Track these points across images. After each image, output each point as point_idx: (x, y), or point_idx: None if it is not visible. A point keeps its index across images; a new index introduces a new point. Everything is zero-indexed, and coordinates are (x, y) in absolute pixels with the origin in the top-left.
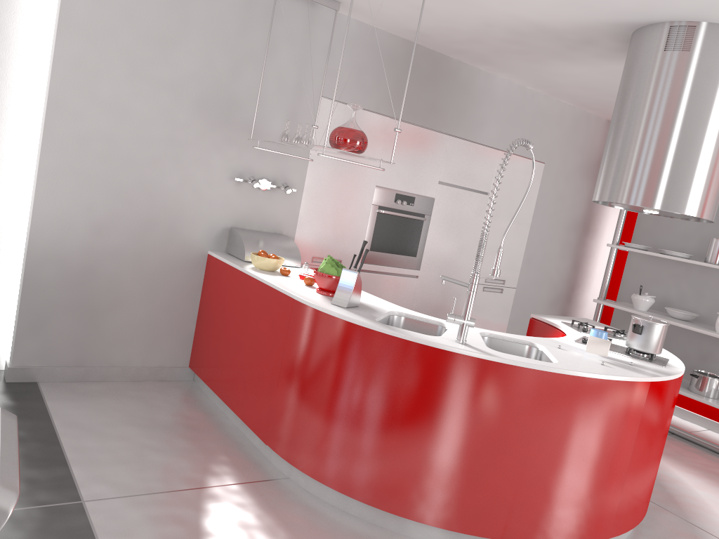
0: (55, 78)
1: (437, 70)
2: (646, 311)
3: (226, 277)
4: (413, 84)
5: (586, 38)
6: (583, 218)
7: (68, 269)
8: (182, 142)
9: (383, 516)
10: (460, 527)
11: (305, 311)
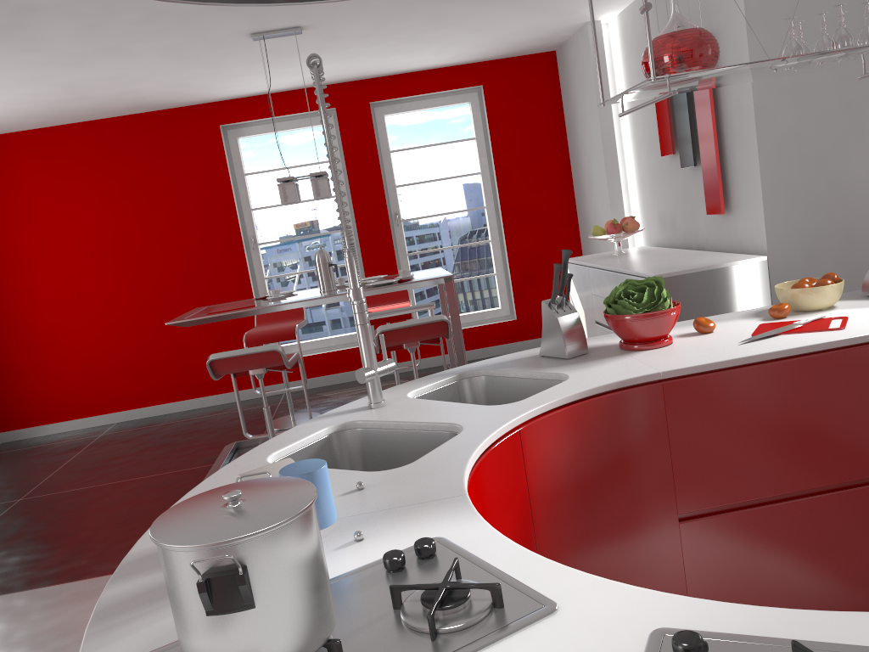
0: (754, 85)
1: None
2: None
3: None
4: None
5: None
6: None
7: None
8: (858, 101)
9: None
10: None
11: None
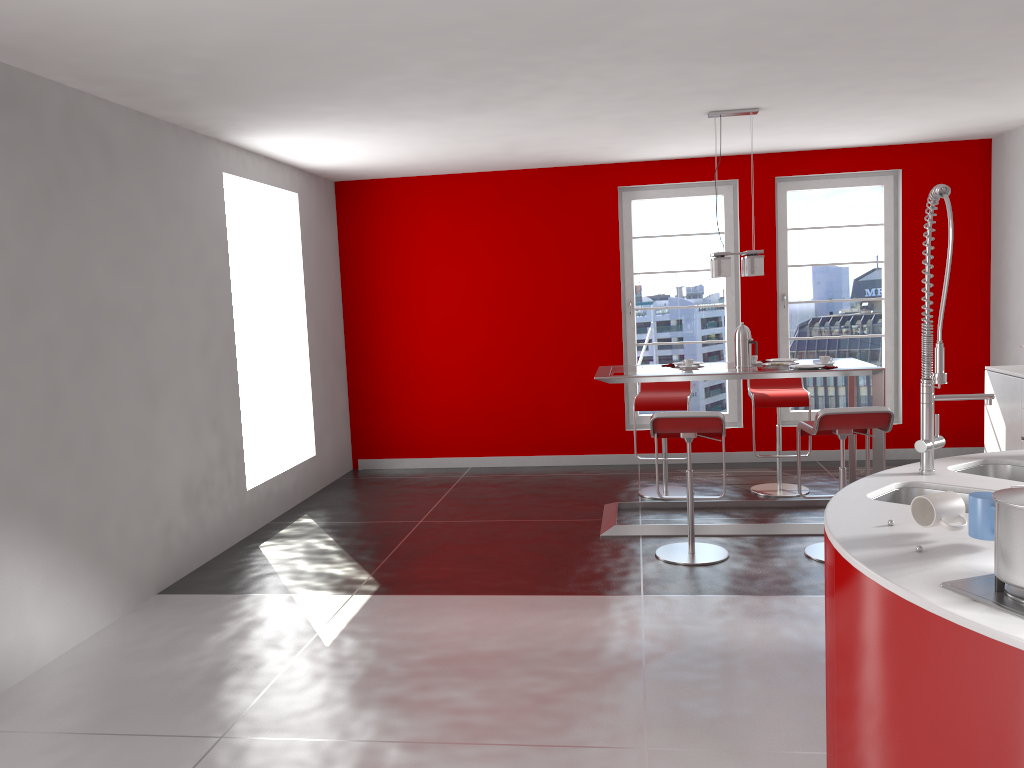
0: None
1: None
2: None
3: None
4: None
5: None
6: None
7: None
8: None
9: None
10: None
11: None
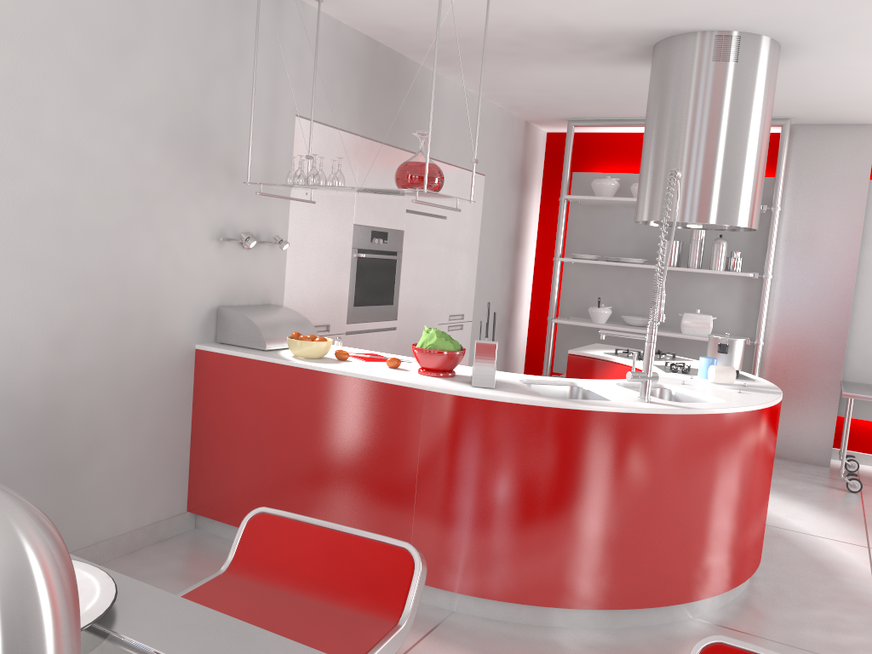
0: None
1: (397, 74)
2: (604, 323)
3: (253, 377)
4: (378, 93)
5: (604, 43)
6: (515, 232)
7: (26, 414)
8: (154, 195)
9: (594, 615)
10: (676, 598)
11: (451, 402)
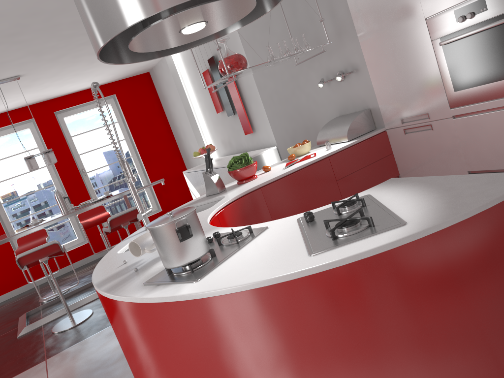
0: (253, 74)
1: None
2: None
3: None
4: None
5: None
6: None
7: None
8: (296, 74)
9: None
10: None
11: None
